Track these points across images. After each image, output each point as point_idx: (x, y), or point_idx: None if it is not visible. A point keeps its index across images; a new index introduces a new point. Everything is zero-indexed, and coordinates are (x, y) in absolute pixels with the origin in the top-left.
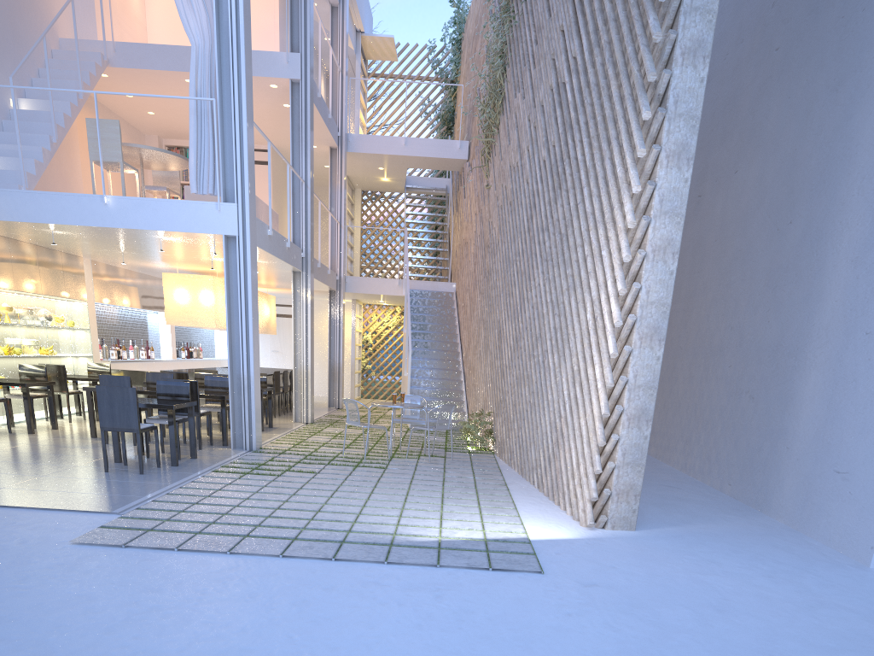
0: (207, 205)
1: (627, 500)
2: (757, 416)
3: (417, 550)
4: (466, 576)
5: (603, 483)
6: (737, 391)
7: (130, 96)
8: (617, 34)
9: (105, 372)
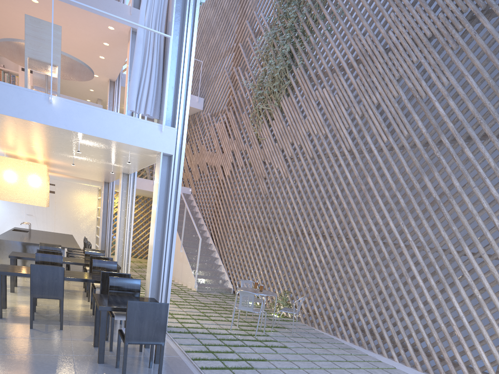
0: (151, 125)
1: None
2: None
3: None
4: None
5: None
6: None
7: None
8: None
9: None
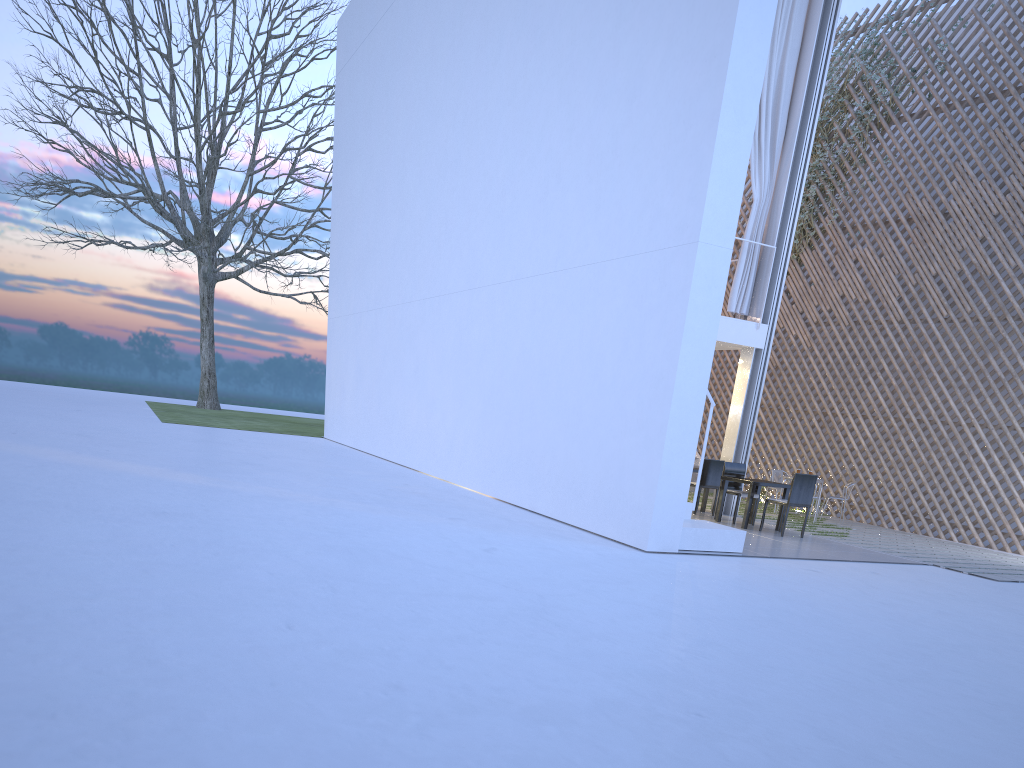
0: (749, 324)
1: None
2: None
3: None
4: None
5: None
6: None
7: None
8: None
9: None
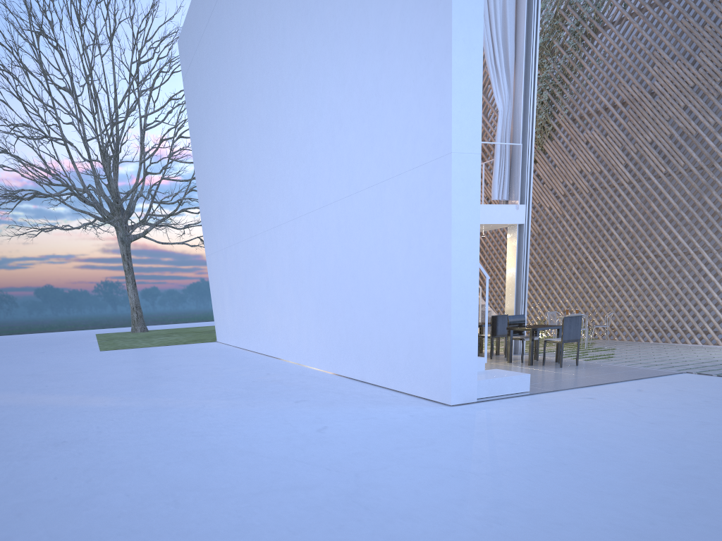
0: (511, 206)
1: None
2: None
3: None
4: None
5: None
6: None
7: None
8: None
9: None
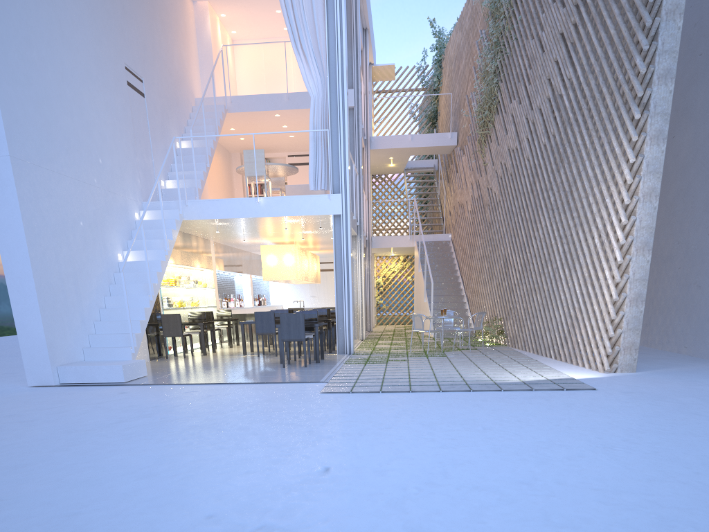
0: (322, 196)
1: (630, 352)
2: (704, 298)
3: (514, 385)
4: (553, 393)
5: (613, 343)
6: (687, 284)
7: (233, 129)
8: (608, 67)
9: (228, 316)
